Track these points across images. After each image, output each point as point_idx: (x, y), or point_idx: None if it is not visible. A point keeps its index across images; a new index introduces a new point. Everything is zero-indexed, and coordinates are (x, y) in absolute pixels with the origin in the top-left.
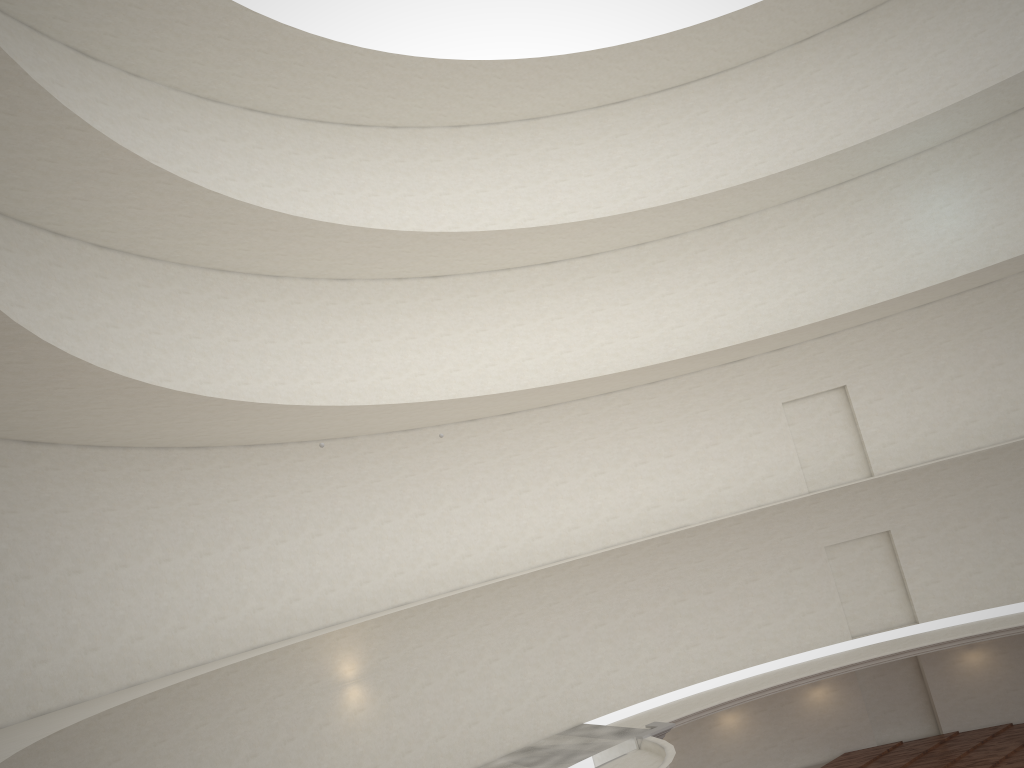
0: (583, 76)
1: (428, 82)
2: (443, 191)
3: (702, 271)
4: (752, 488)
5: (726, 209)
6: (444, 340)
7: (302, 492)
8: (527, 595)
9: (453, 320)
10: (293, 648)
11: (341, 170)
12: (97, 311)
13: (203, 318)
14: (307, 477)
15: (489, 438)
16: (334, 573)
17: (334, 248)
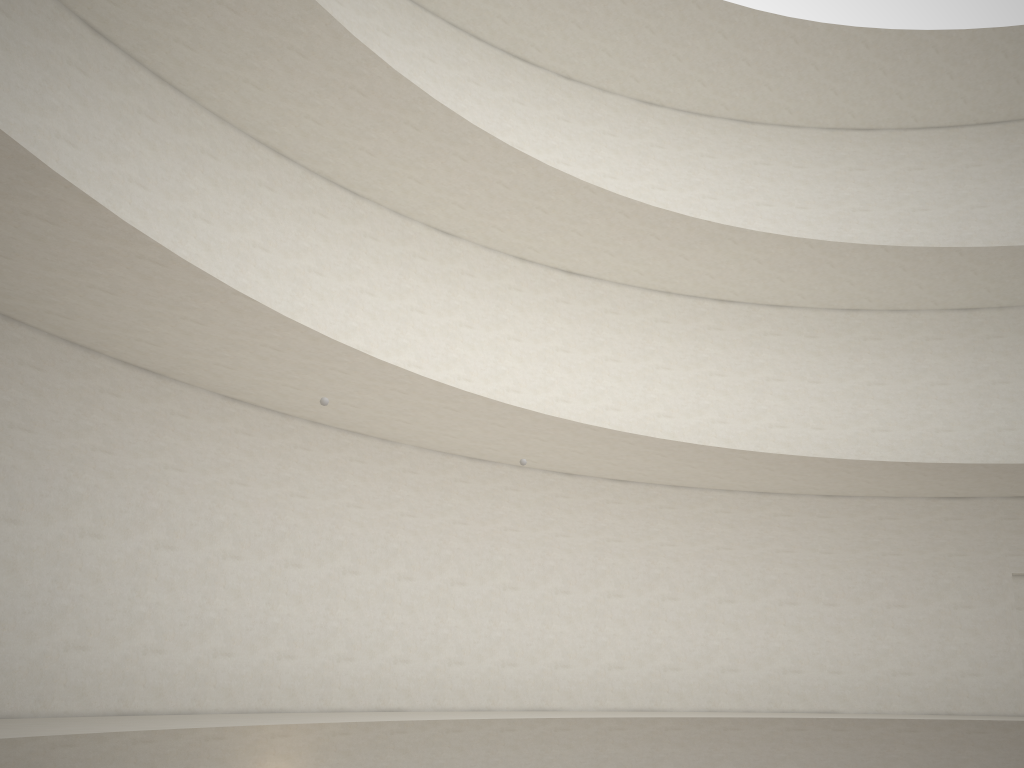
0: (833, 70)
1: (631, 13)
2: (609, 173)
3: (931, 365)
4: (943, 685)
5: (990, 286)
6: (559, 356)
7: (292, 494)
8: (581, 749)
9: (578, 335)
10: (192, 732)
11: (485, 102)
12: (48, 108)
13: (225, 200)
14: (307, 476)
15: (585, 506)
16: (301, 631)
17: (444, 166)
